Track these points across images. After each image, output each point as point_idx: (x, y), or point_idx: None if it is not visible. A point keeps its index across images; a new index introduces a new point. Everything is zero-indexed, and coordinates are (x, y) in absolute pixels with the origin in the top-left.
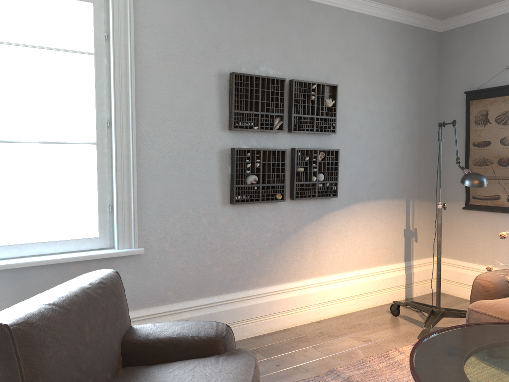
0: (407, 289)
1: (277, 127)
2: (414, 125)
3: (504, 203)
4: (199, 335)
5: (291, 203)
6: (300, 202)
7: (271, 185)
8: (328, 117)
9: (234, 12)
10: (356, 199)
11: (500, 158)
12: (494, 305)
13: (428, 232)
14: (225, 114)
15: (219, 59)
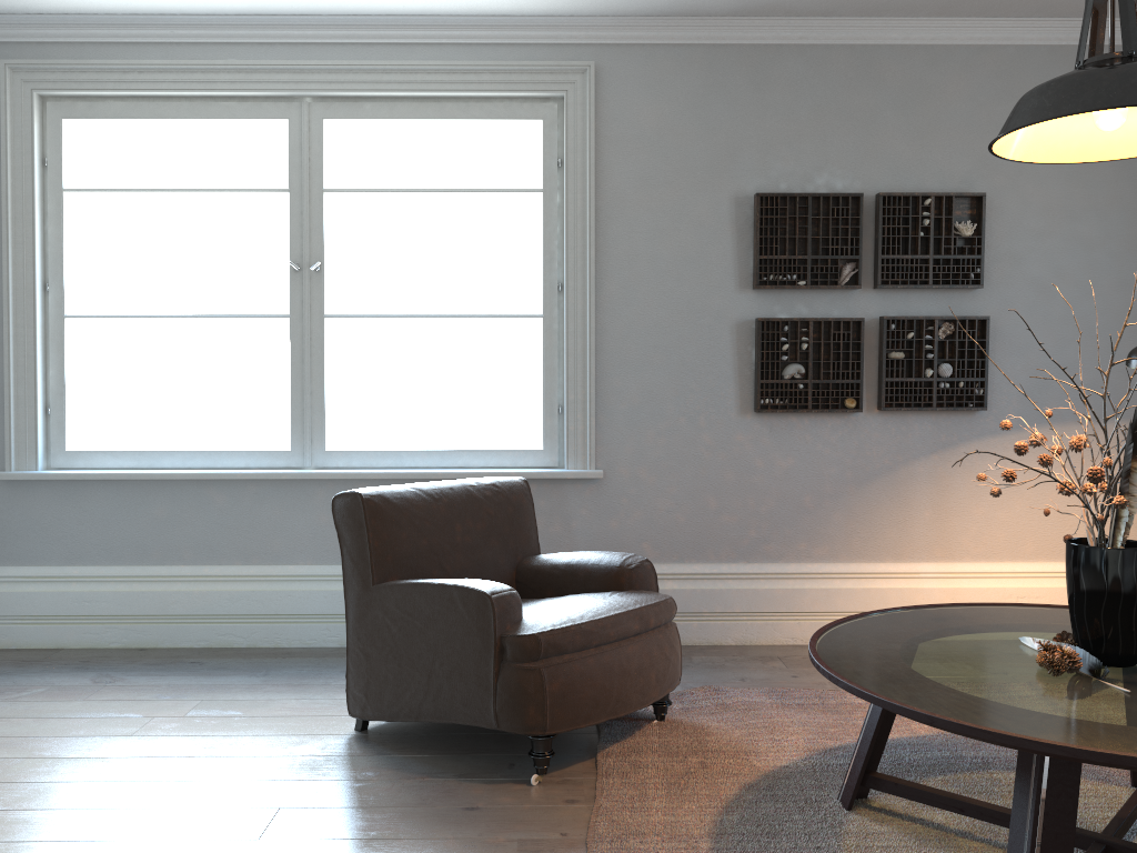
0: None
1: (846, 280)
2: None
3: None
4: (600, 563)
5: (881, 417)
6: (902, 417)
7: (832, 383)
8: (962, 257)
9: (766, 94)
10: (1041, 416)
11: None
12: None
13: None
14: (747, 263)
15: (737, 175)
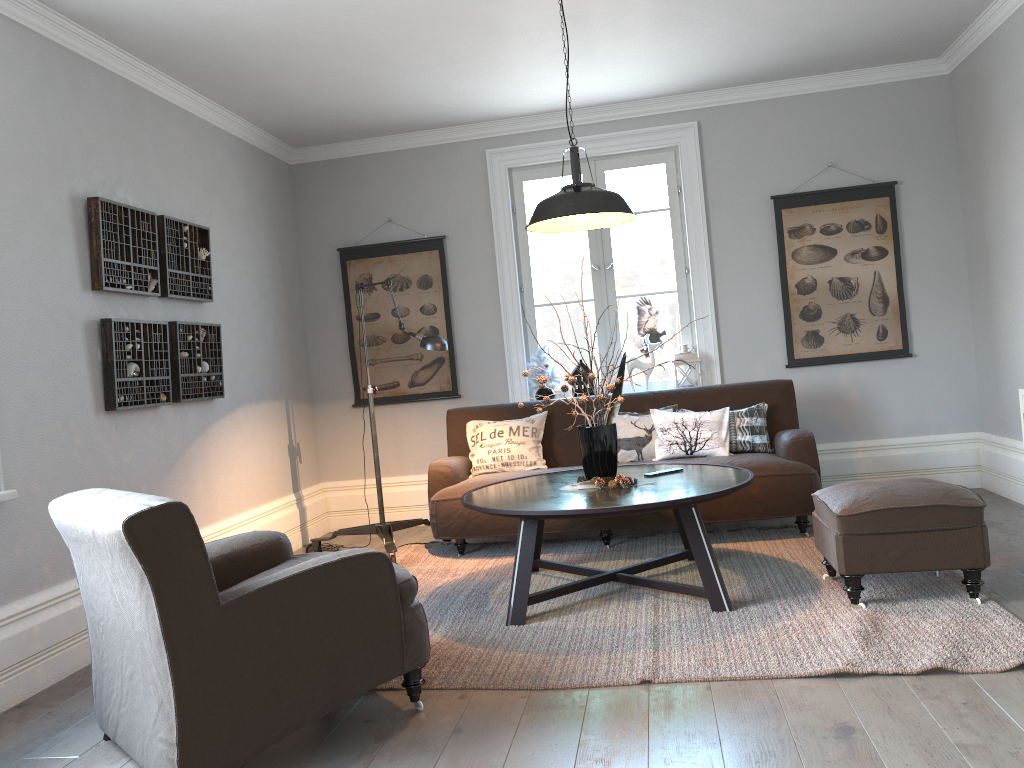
0: (303, 531)
1: (152, 288)
2: (281, 293)
3: (405, 390)
4: (261, 541)
5: (173, 408)
6: (183, 407)
7: (156, 379)
8: (203, 276)
9: (81, 101)
10: (238, 401)
11: (394, 334)
12: (462, 486)
13: (310, 448)
14: (85, 264)
15: (70, 174)
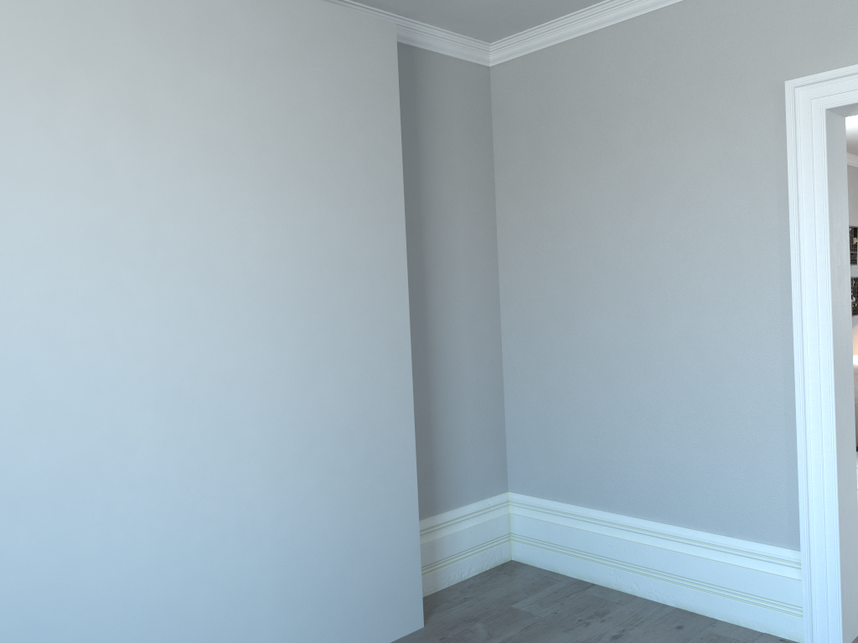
0: None
1: None
2: None
3: None
4: None
5: None
6: None
7: None
8: (854, 252)
9: None
10: None
11: None
12: None
13: None
14: None
15: None
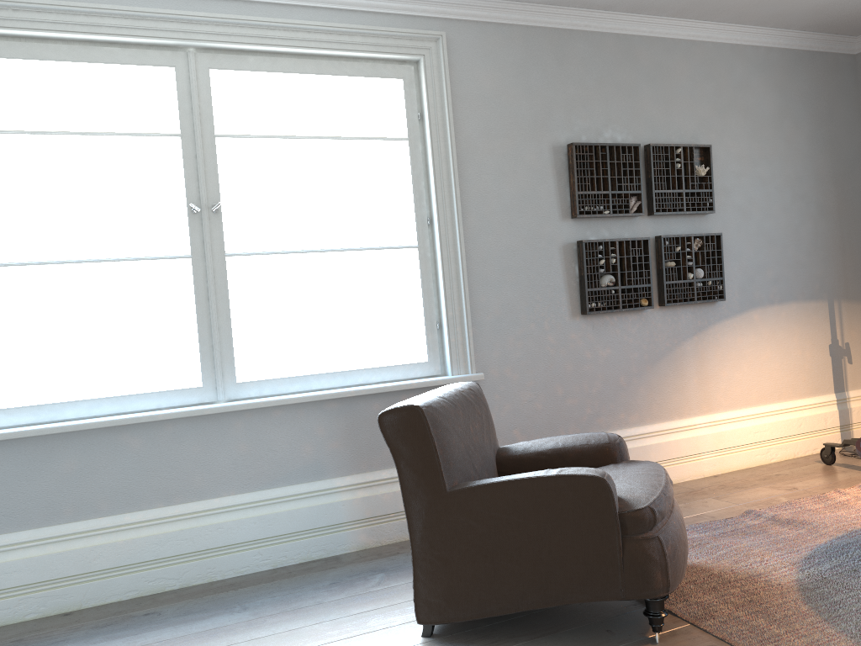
0: (844, 433)
1: (634, 209)
2: (829, 191)
3: None
4: (589, 443)
5: (661, 311)
6: (674, 310)
7: (633, 287)
8: (701, 190)
9: (566, 67)
10: (751, 302)
11: None
12: None
13: None
14: (565, 198)
15: (552, 129)
